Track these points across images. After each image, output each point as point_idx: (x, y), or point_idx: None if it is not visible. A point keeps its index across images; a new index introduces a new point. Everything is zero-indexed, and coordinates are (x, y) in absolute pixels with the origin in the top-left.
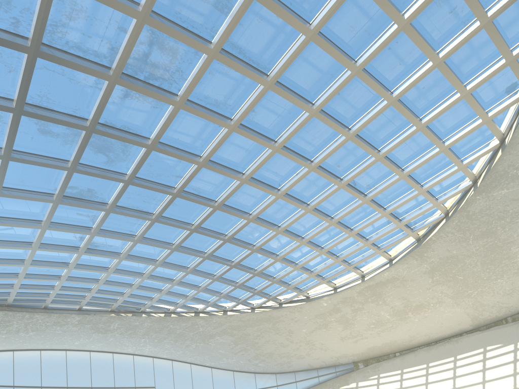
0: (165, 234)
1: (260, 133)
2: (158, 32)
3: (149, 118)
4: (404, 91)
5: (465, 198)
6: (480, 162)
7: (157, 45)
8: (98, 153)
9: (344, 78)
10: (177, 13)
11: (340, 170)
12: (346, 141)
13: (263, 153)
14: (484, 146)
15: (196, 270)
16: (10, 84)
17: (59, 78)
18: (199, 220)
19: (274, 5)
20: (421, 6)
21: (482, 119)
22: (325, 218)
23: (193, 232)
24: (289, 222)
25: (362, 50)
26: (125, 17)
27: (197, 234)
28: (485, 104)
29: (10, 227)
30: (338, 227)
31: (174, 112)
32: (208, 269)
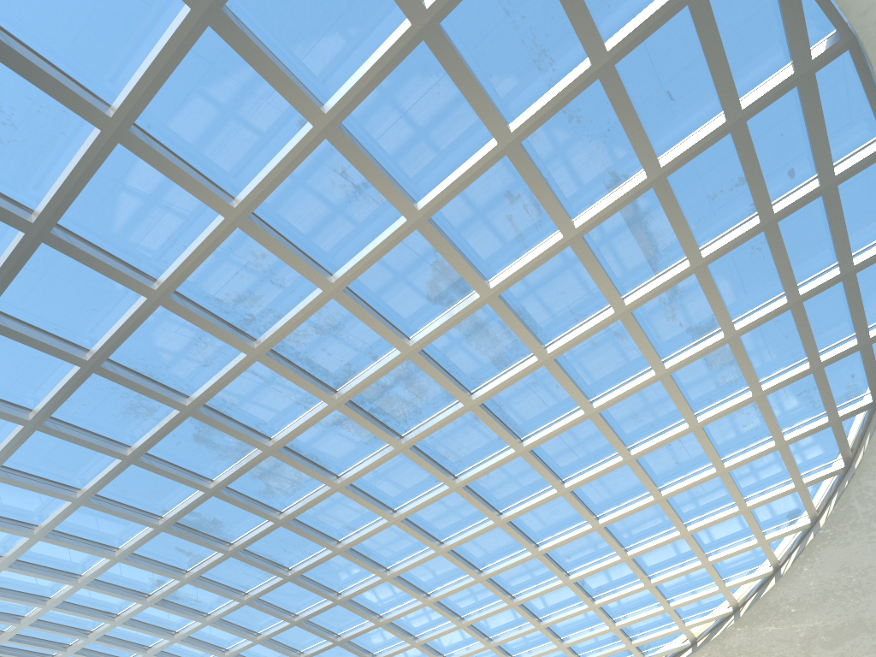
0: (291, 599)
1: (484, 500)
2: (413, 368)
3: (350, 453)
4: (677, 491)
5: (721, 627)
6: (744, 587)
7: (406, 380)
8: (257, 478)
9: (612, 463)
10: (446, 356)
11: (569, 563)
12: (592, 530)
13: (478, 523)
14: (752, 570)
15: None
16: (194, 378)
17: (262, 385)
18: (354, 590)
19: (563, 375)
20: (719, 414)
21: (757, 540)
22: (532, 619)
23: (337, 604)
24: (481, 615)
25: (639, 439)
26: (383, 345)
27: (338, 608)
28: (762, 524)
29: (61, 547)
30: (547, 633)
31: (390, 454)
32: None
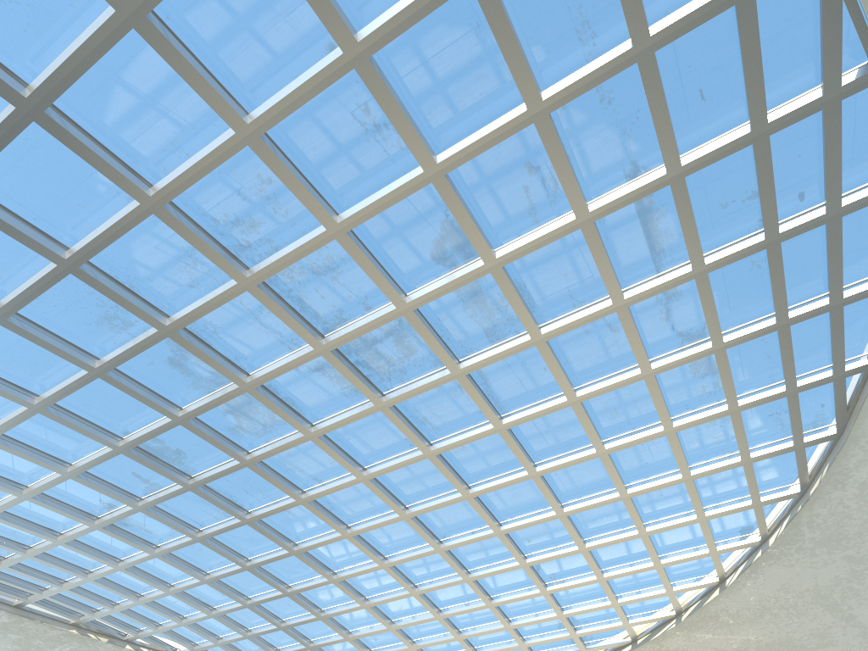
0: (246, 543)
1: (455, 471)
2: (405, 326)
3: (329, 403)
4: (642, 491)
5: (662, 628)
6: (689, 594)
7: (396, 337)
8: (228, 413)
9: (585, 454)
10: (440, 319)
11: (528, 546)
12: (555, 518)
13: (446, 494)
14: (699, 578)
15: (259, 606)
16: (178, 298)
17: (248, 318)
18: (312, 543)
19: (553, 359)
20: (694, 422)
21: (709, 550)
22: (484, 596)
23: (293, 555)
24: (434, 585)
25: (614, 435)
26: (378, 298)
27: (293, 558)
28: (715, 535)
29: (9, 454)
30: (496, 612)
31: (369, 410)
32: (278, 609)
